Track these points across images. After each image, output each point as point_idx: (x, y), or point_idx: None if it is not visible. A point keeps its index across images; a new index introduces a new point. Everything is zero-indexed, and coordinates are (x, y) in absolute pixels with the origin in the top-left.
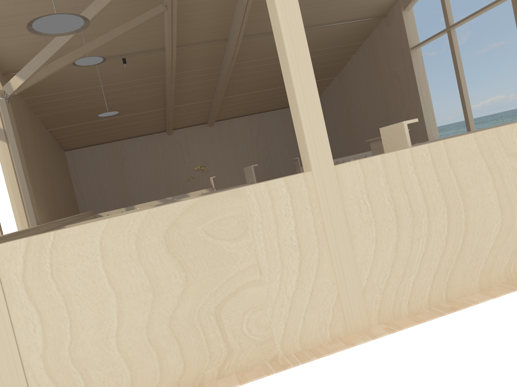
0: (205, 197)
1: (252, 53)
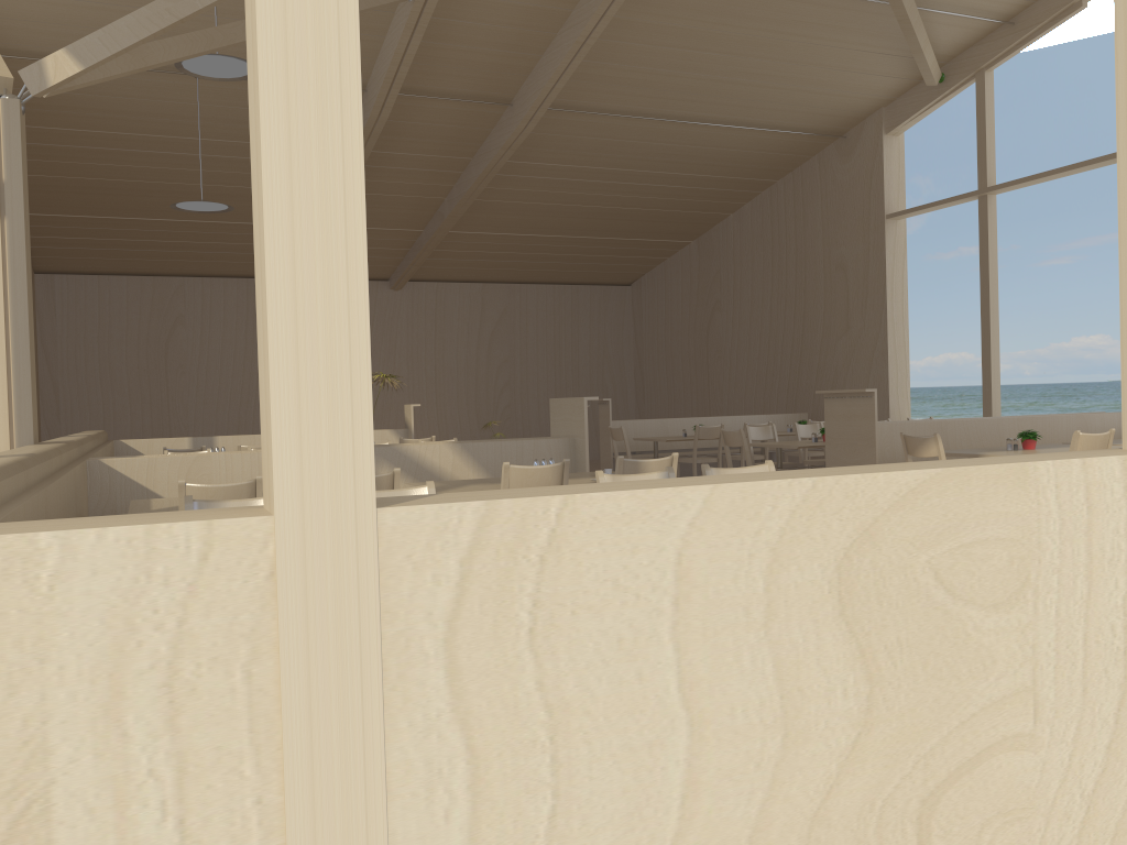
0: (949, 472)
1: (548, 147)
